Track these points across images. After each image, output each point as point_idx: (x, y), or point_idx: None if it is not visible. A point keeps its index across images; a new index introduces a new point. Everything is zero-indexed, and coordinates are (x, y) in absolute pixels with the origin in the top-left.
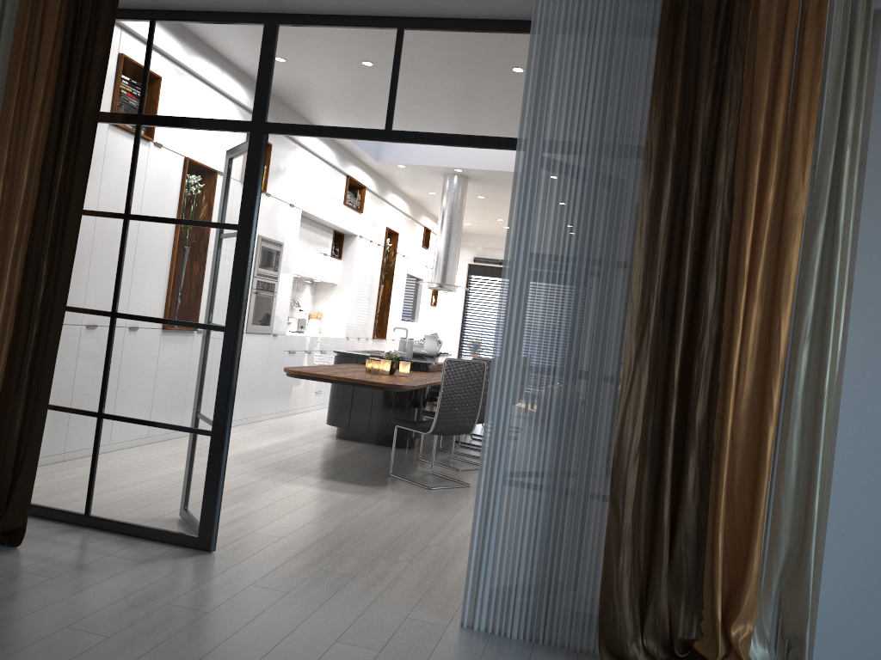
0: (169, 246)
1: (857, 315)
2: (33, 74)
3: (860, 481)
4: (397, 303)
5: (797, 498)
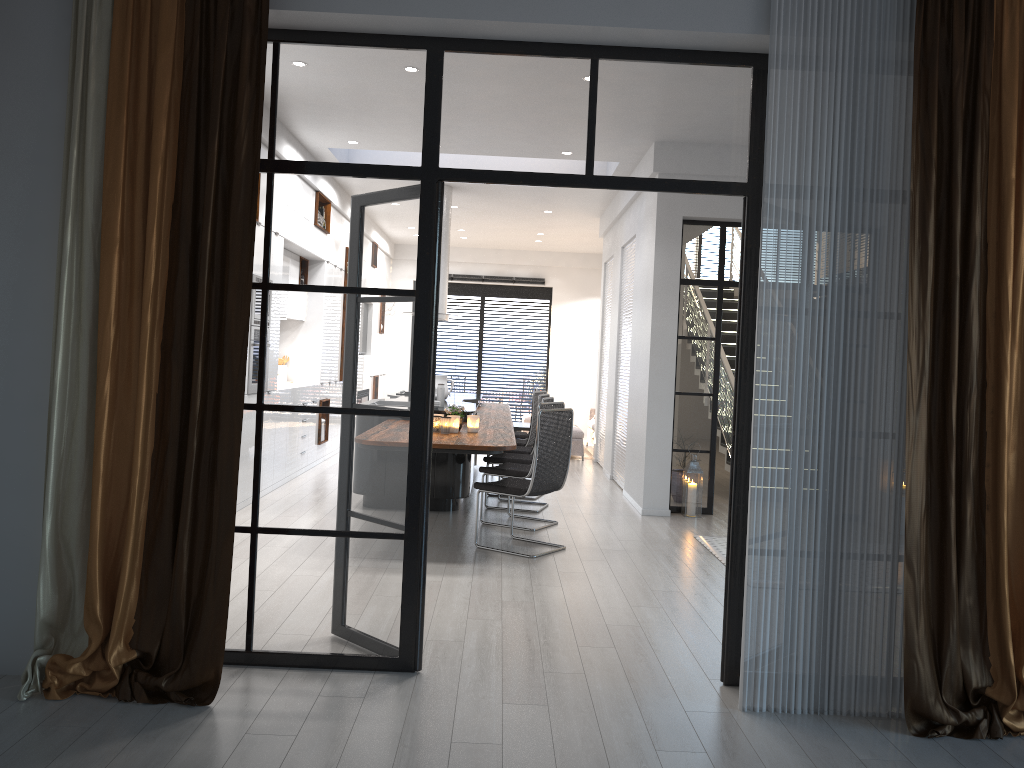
0: (327, 319)
1: None
2: (146, 114)
3: None
4: None
5: None
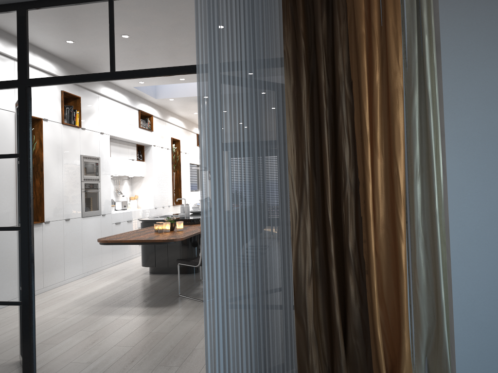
0: None
1: (451, 154)
2: None
3: (471, 271)
4: (186, 182)
5: (429, 291)
